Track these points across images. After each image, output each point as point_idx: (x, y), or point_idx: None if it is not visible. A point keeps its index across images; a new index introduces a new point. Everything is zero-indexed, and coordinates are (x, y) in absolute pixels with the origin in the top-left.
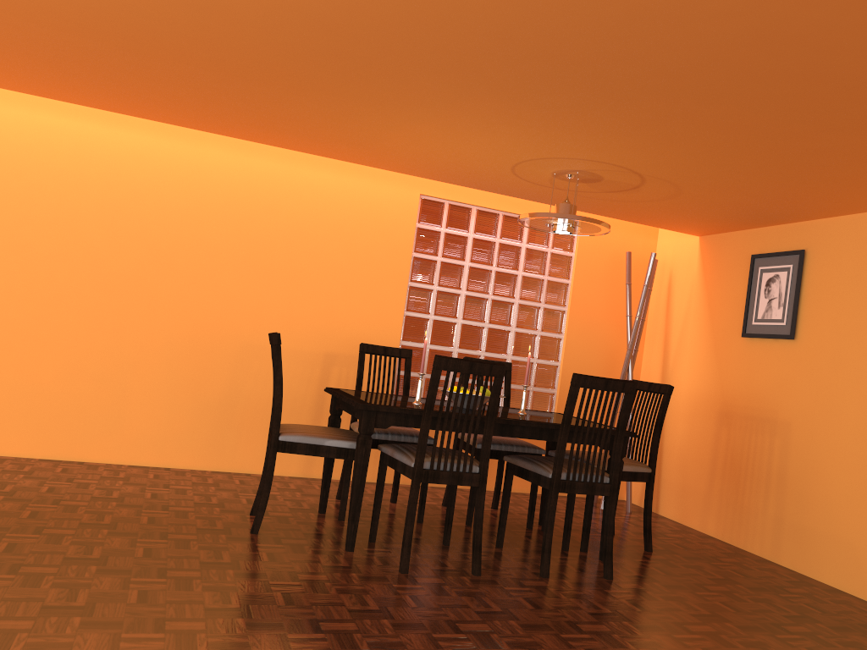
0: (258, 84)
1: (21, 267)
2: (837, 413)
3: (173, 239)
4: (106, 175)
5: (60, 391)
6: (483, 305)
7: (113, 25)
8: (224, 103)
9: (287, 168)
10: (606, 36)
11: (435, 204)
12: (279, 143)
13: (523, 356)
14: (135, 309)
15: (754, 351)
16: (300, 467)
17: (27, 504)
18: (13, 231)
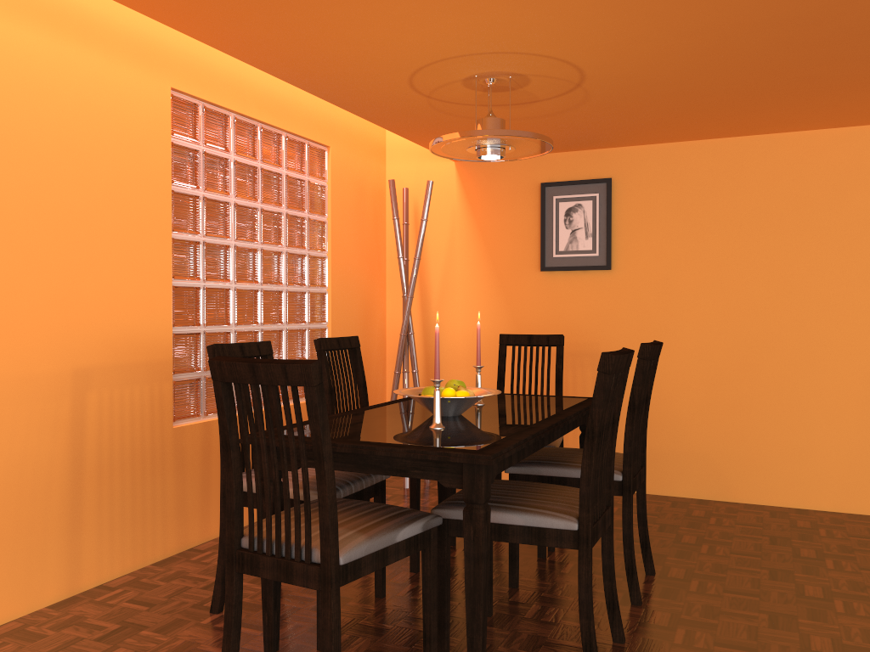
0: None
1: None
2: (673, 337)
3: None
4: None
5: None
6: (255, 258)
7: None
8: None
9: None
10: None
11: (189, 106)
12: None
13: (298, 323)
14: None
15: (558, 285)
16: (61, 583)
17: None
18: None
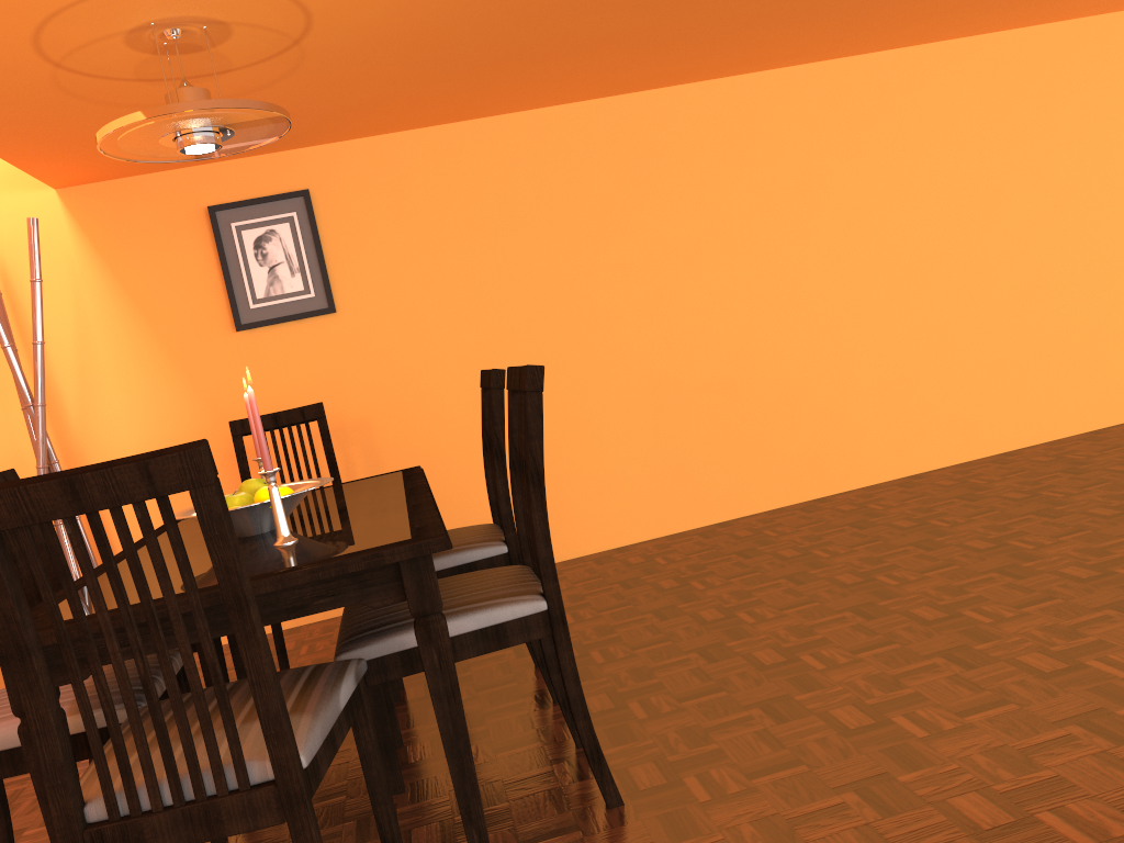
0: None
1: None
2: (435, 384)
3: None
4: None
5: None
6: None
7: None
8: None
9: None
10: None
11: None
12: None
13: None
14: None
15: (266, 346)
16: None
17: None
18: None
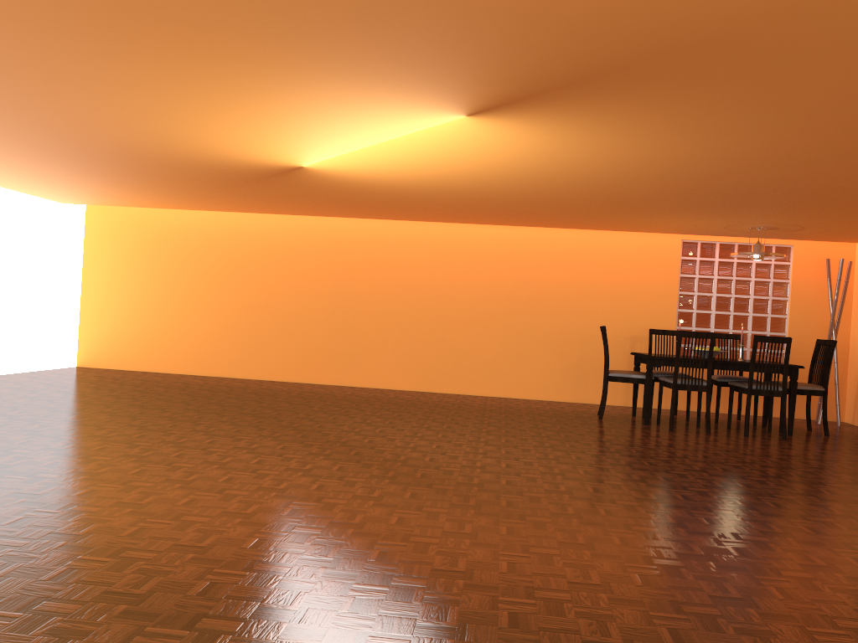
0: (587, 215)
1: (476, 303)
2: None
3: (545, 281)
4: (510, 253)
5: (497, 363)
6: (728, 301)
7: (529, 208)
8: (570, 220)
9: (602, 236)
10: (726, 198)
11: (691, 244)
12: (597, 229)
13: (759, 331)
14: (529, 319)
15: None
16: (621, 400)
17: (500, 408)
18: (471, 286)
